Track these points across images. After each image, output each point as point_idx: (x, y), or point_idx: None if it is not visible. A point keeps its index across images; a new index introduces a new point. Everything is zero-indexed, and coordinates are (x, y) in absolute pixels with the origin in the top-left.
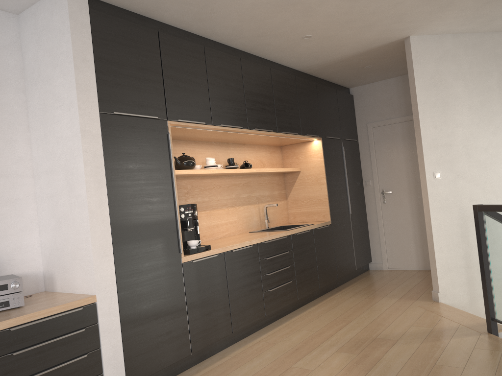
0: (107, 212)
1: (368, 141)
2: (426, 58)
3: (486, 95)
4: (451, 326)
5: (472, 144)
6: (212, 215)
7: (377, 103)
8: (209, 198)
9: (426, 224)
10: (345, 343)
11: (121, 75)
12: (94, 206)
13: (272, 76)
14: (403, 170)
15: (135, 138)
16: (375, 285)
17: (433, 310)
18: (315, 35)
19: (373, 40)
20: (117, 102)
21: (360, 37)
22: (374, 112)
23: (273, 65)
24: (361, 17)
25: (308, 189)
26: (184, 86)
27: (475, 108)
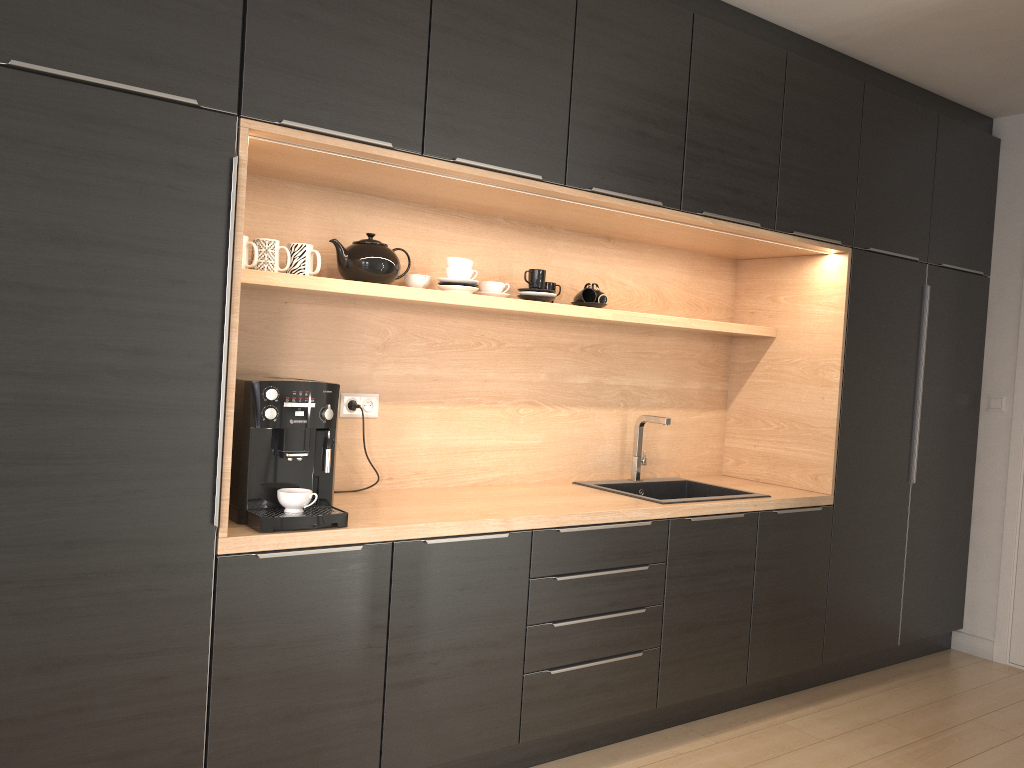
0: None
1: (1021, 280)
2: None
3: None
4: None
5: None
6: (457, 420)
7: None
8: (455, 372)
9: None
10: None
11: None
12: None
13: (695, 40)
14: None
15: (92, 156)
16: (935, 712)
17: None
18: None
19: None
20: (36, 33)
21: None
22: None
23: (713, 10)
24: None
25: (786, 391)
26: (330, 22)
27: None
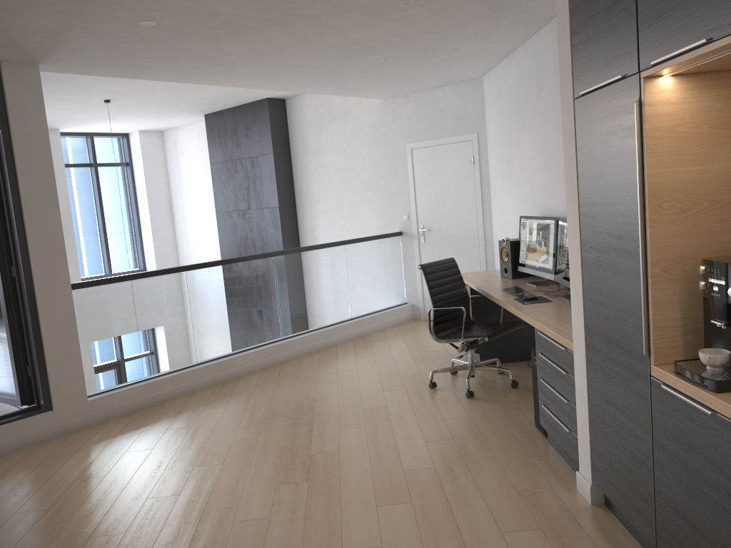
0: (578, 245)
1: None
2: None
3: None
4: None
5: None
6: None
7: None
8: None
9: None
10: None
11: (590, 19)
12: (570, 234)
13: None
14: None
15: (601, 128)
16: None
17: None
18: None
19: None
20: (586, 73)
21: None
22: None
23: None
24: None
25: None
26: None
27: None
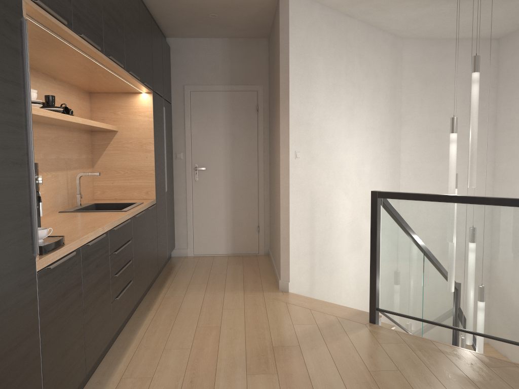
0: None
1: (183, 106)
2: (300, 23)
3: (337, 79)
4: (330, 320)
5: (325, 127)
6: None
7: (198, 63)
8: None
9: (281, 208)
10: (247, 361)
11: None
12: None
13: None
14: (221, 145)
15: None
16: (198, 276)
17: (292, 302)
18: None
19: None
20: None
21: None
22: (194, 73)
23: None
24: None
25: (127, 156)
26: None
27: (329, 89)
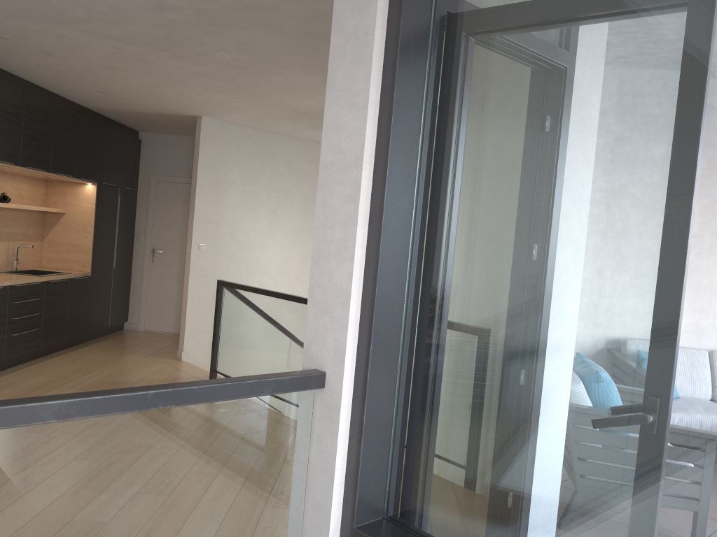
0: None
1: (148, 193)
2: (213, 140)
3: (257, 186)
4: (183, 376)
5: (237, 226)
6: None
7: (165, 156)
8: None
9: (184, 290)
10: (87, 385)
11: None
12: None
13: (55, 112)
14: (178, 231)
15: None
16: (126, 343)
17: (173, 365)
18: (111, 93)
19: (168, 110)
20: None
21: (156, 105)
22: (161, 165)
23: (58, 99)
24: (158, 96)
25: (71, 234)
26: None
27: (245, 195)
